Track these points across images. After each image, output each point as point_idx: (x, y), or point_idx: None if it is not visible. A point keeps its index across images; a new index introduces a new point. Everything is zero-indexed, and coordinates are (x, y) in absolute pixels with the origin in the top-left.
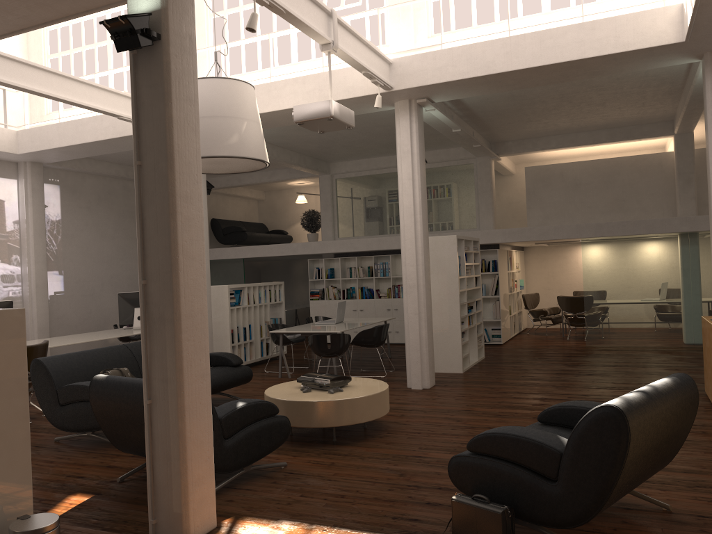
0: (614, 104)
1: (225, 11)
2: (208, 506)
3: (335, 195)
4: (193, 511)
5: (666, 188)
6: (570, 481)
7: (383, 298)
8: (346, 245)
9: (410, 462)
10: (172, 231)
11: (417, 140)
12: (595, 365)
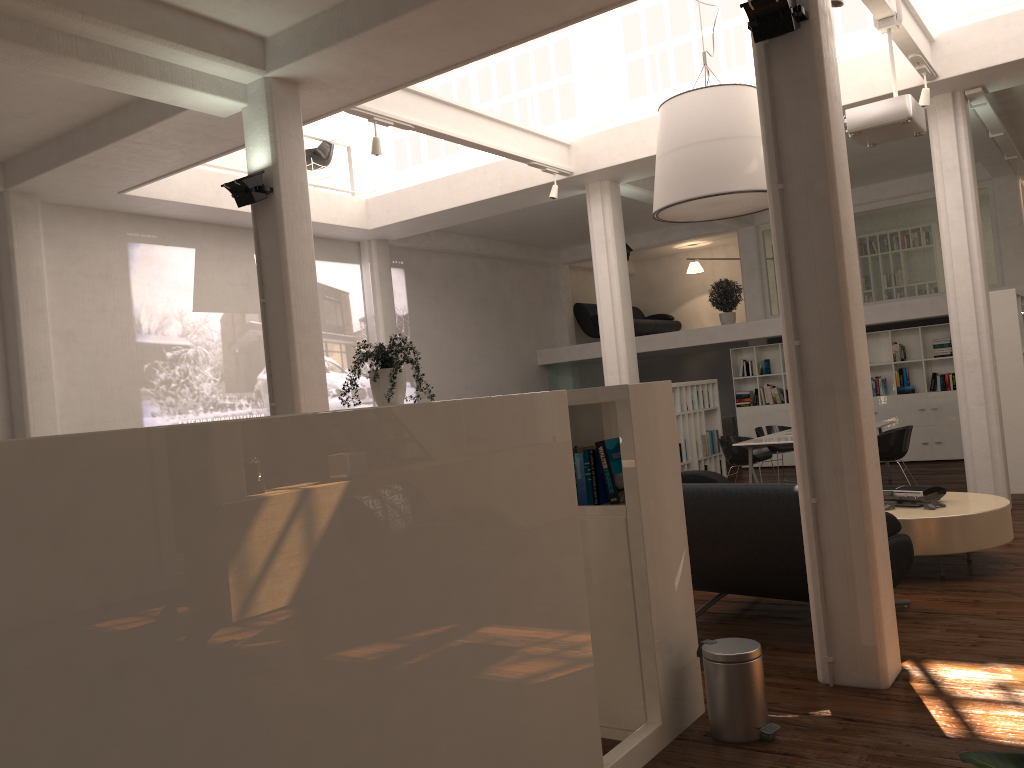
0: None
1: (641, 5)
2: (894, 641)
3: (763, 254)
4: (887, 644)
5: None
6: None
7: None
8: None
9: None
10: (839, 272)
11: (967, 151)
12: None
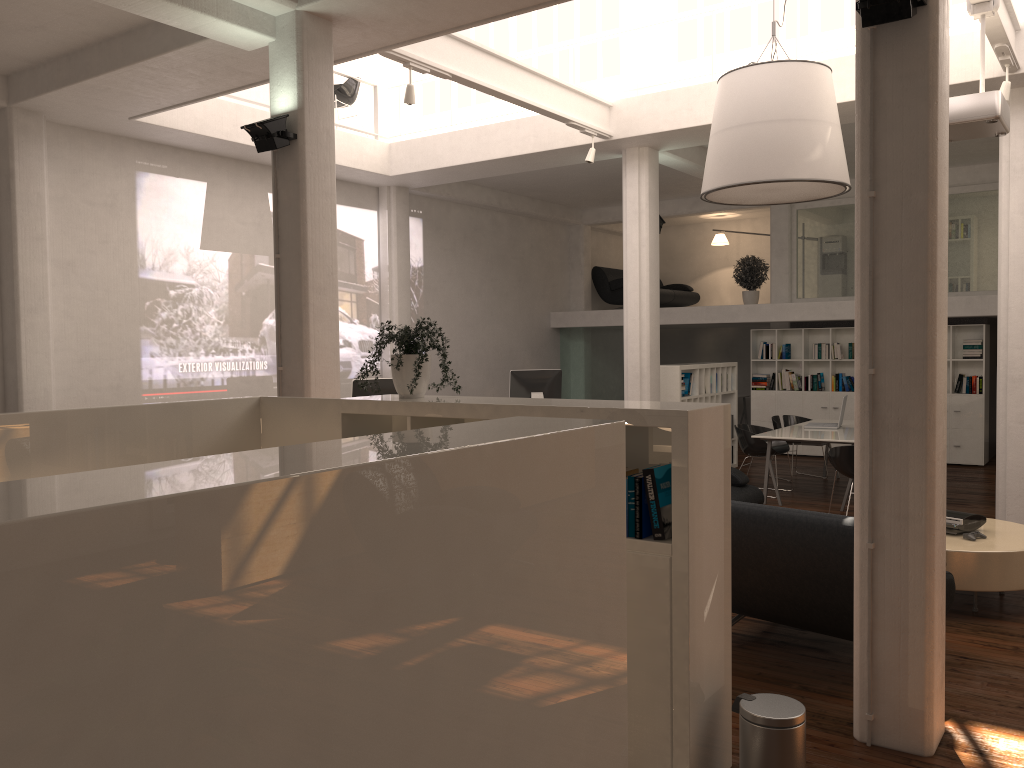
0: None
1: None
2: (941, 702)
3: (795, 234)
4: (935, 709)
5: None
6: None
7: None
8: (818, 311)
9: None
10: (929, 298)
11: None
12: None
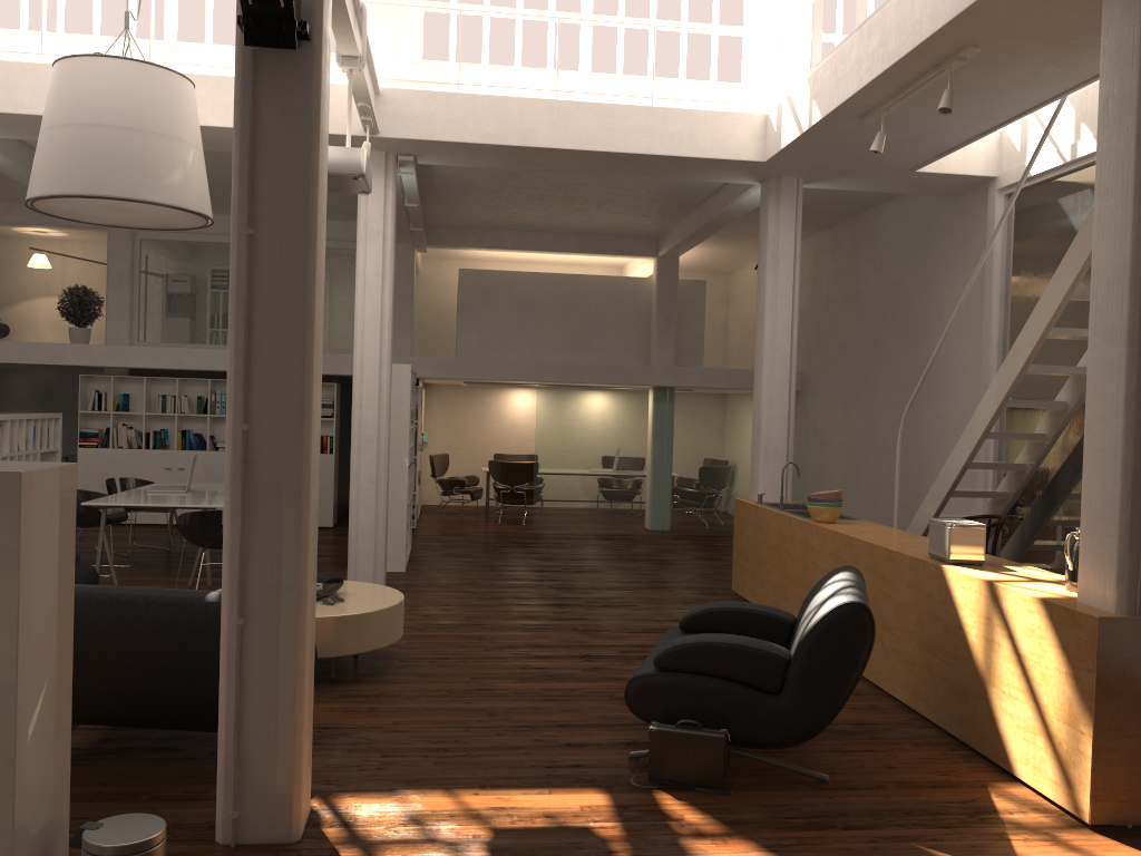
0: (612, 207)
1: None
2: (308, 780)
3: (138, 266)
4: (303, 789)
5: (639, 324)
6: (801, 691)
7: (223, 451)
8: (165, 357)
9: (483, 698)
10: (308, 350)
11: (393, 217)
12: (573, 558)
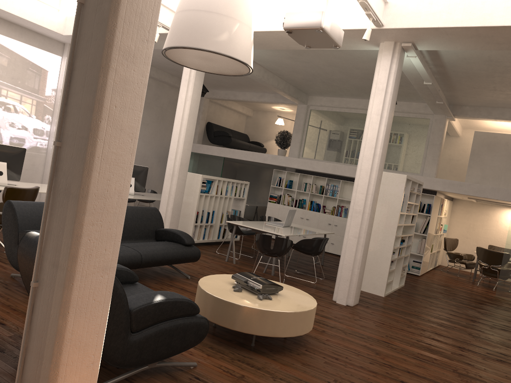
0: None
1: None
2: None
3: (307, 122)
4: None
5: None
6: None
7: (327, 214)
8: (307, 164)
9: None
10: (99, 89)
11: (393, 81)
12: (507, 320)
